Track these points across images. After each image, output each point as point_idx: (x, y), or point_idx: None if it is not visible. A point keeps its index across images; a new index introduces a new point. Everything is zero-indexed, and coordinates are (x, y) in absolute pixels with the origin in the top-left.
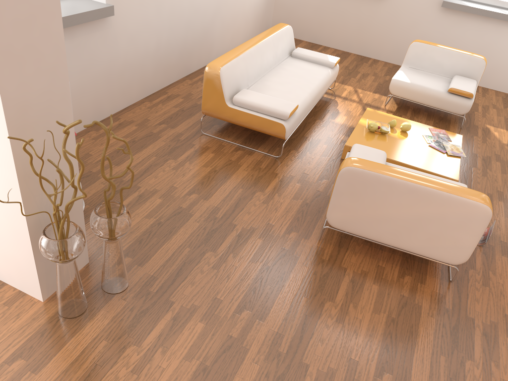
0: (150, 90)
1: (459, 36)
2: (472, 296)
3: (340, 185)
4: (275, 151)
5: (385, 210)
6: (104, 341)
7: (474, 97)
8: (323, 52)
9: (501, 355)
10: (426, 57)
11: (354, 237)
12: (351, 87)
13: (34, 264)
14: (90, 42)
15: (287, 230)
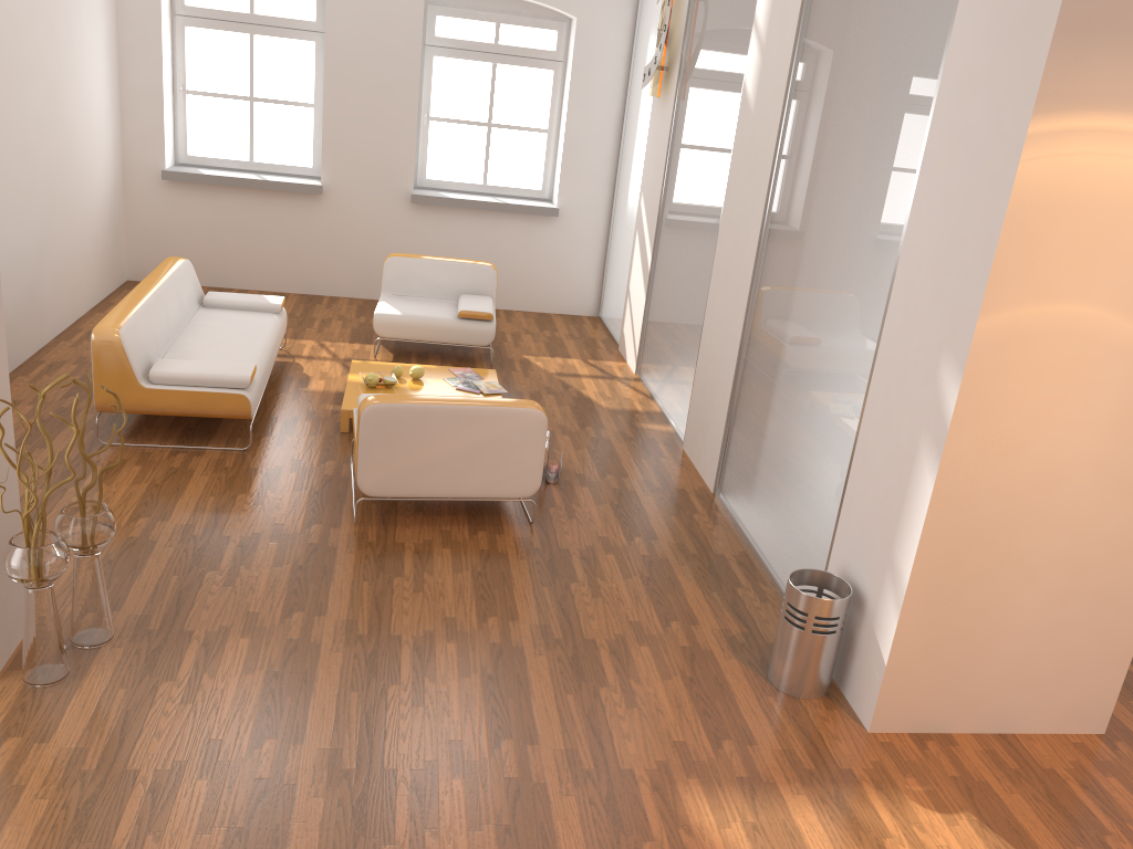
0: None
1: (450, 242)
2: (559, 530)
3: (366, 433)
4: (237, 442)
5: (430, 449)
6: (121, 689)
7: (495, 319)
8: None
9: (604, 570)
10: (413, 276)
11: (400, 511)
12: (313, 341)
13: None
14: None
15: (307, 525)
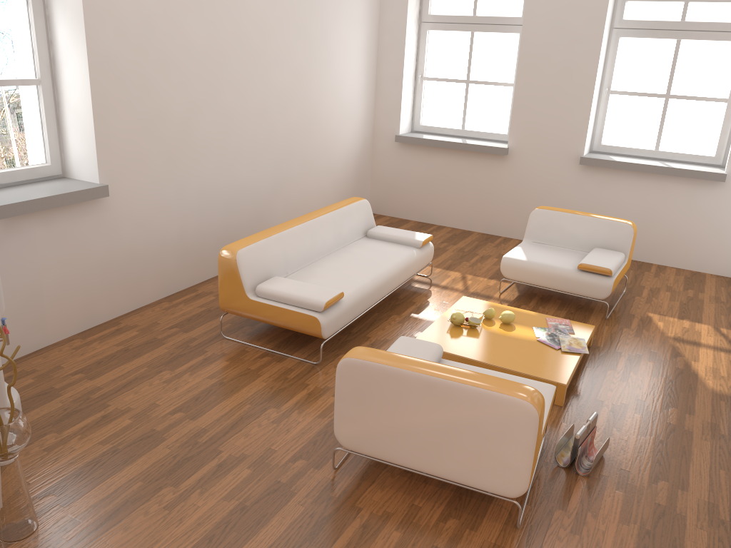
0: (173, 288)
1: (612, 199)
2: None
3: (340, 384)
4: (317, 355)
5: (403, 417)
6: None
7: (616, 275)
8: (434, 232)
9: None
10: (553, 227)
11: (390, 466)
12: (459, 273)
13: None
14: (76, 229)
15: (294, 457)
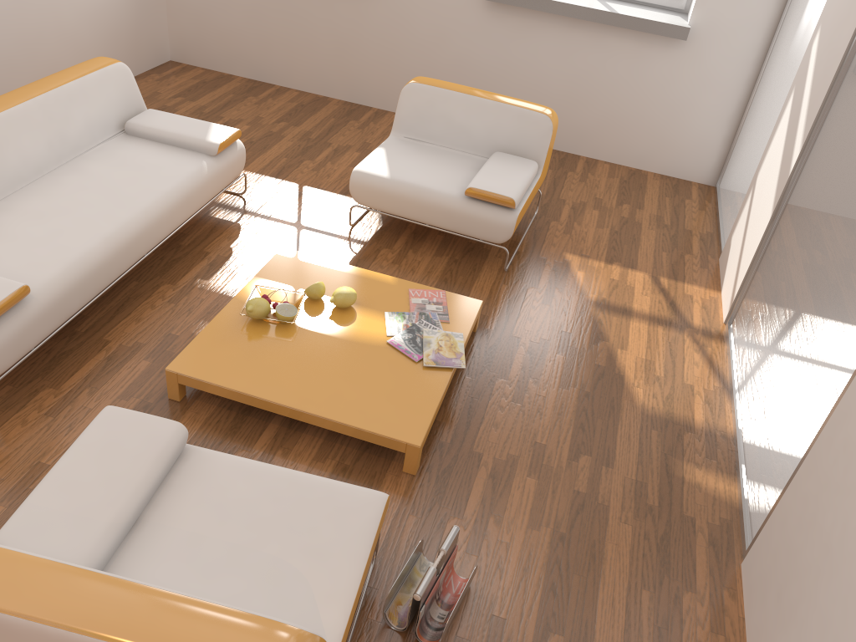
0: None
1: (530, 58)
2: None
3: None
4: None
5: None
6: None
7: (522, 205)
8: (269, 101)
9: None
10: (436, 114)
11: None
12: (294, 185)
13: None
14: None
15: None
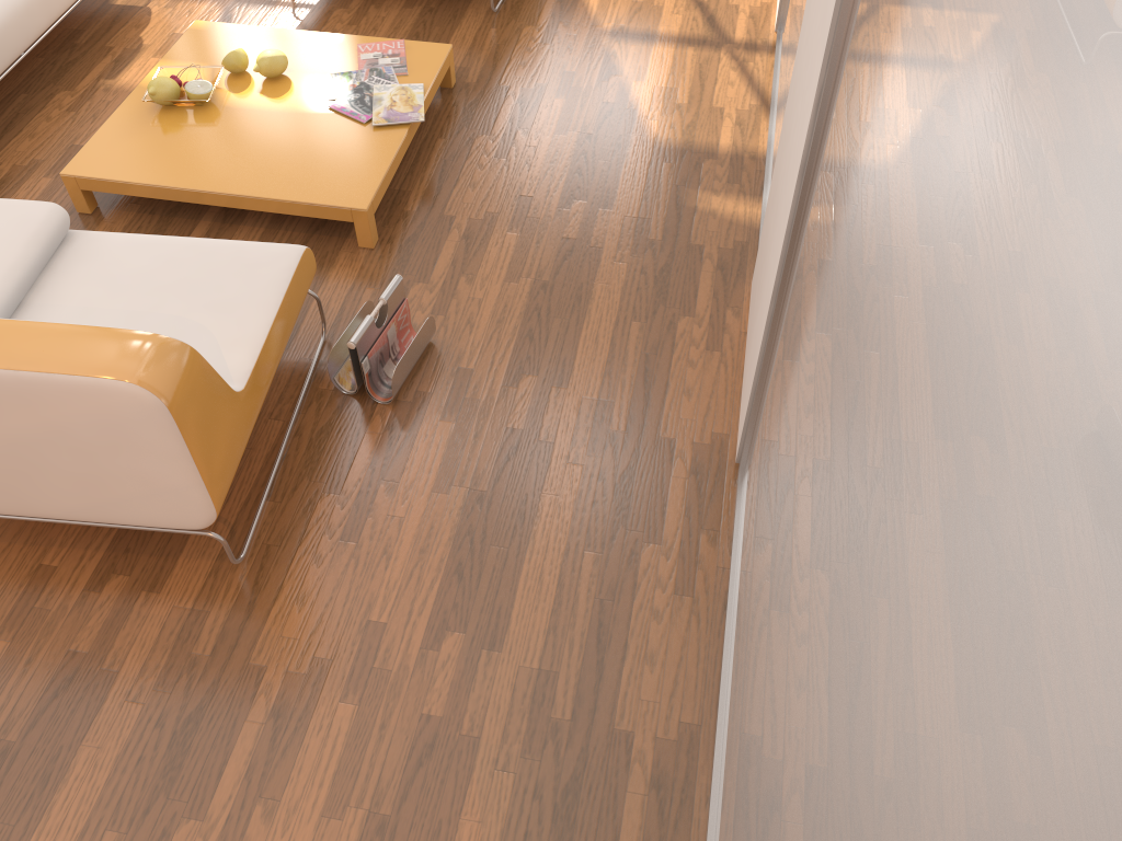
0: None
1: None
2: (291, 589)
3: None
4: None
5: None
6: None
7: None
8: None
9: (296, 773)
10: None
11: None
12: None
13: None
14: None
15: None
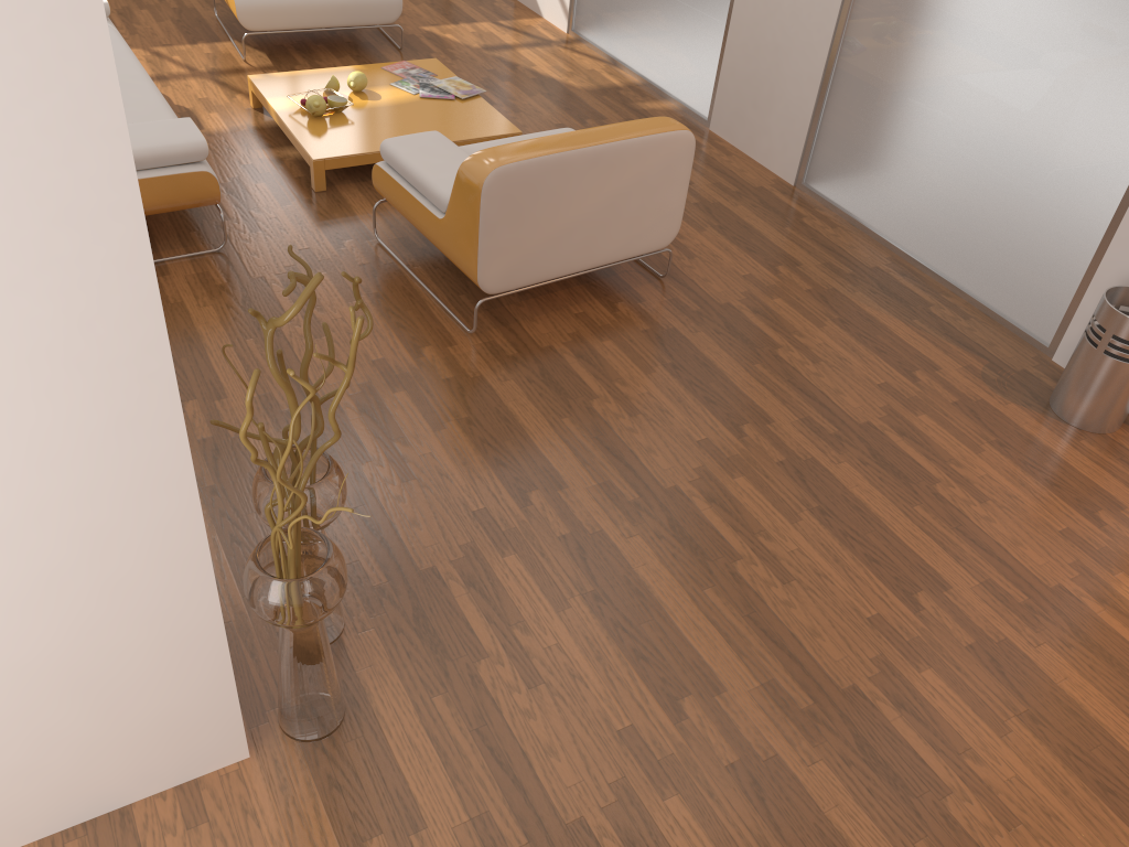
0: None
1: None
2: (697, 279)
3: (489, 211)
4: (197, 240)
5: (565, 214)
6: (436, 698)
7: None
8: None
9: (791, 322)
10: None
11: (503, 299)
12: (140, 49)
13: (232, 682)
14: None
15: (413, 351)
